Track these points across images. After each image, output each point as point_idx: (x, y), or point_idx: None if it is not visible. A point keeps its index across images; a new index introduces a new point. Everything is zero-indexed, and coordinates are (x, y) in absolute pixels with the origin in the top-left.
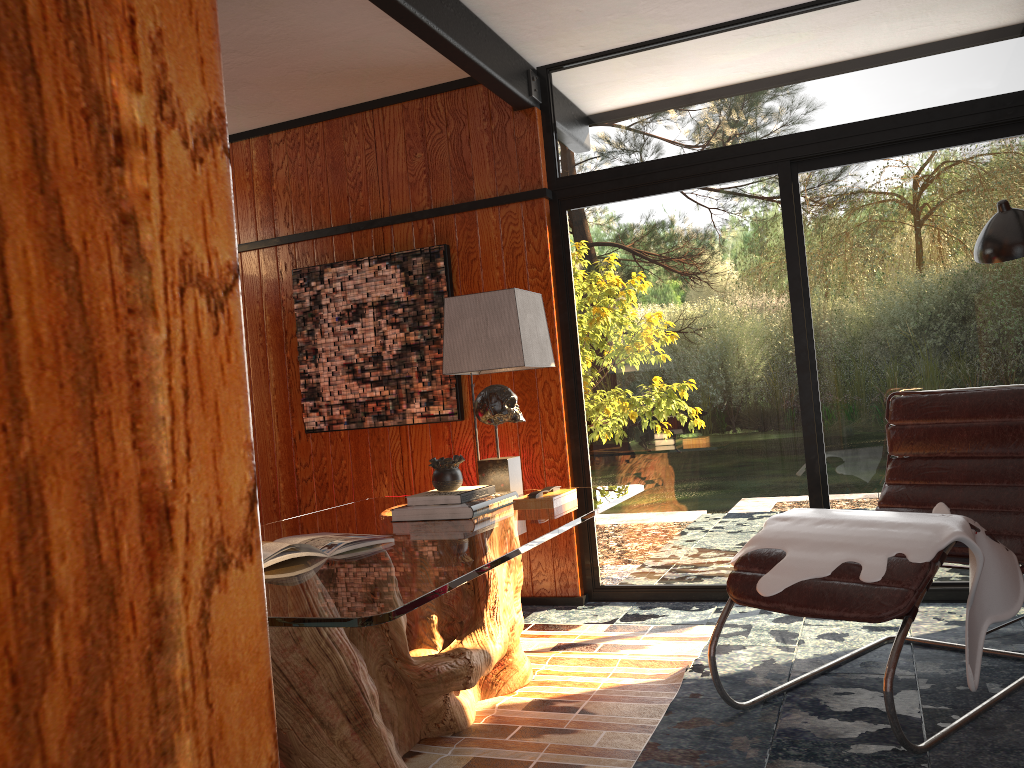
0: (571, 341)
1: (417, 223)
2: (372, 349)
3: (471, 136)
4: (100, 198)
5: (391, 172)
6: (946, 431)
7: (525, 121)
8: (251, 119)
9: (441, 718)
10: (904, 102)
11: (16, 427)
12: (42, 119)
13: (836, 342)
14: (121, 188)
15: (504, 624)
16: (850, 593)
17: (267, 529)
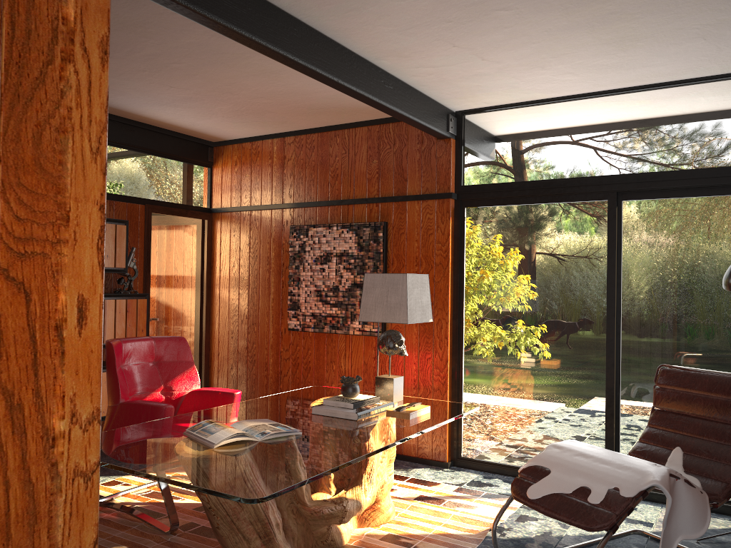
0: (459, 294)
1: (369, 205)
2: (333, 283)
3: (408, 153)
4: (44, 461)
5: (356, 170)
6: (690, 398)
7: (443, 147)
8: (274, 128)
9: (325, 538)
10: (700, 161)
11: (7, 543)
12: (26, 445)
13: (636, 319)
14: (52, 454)
15: (375, 484)
16: (578, 508)
17: (241, 406)
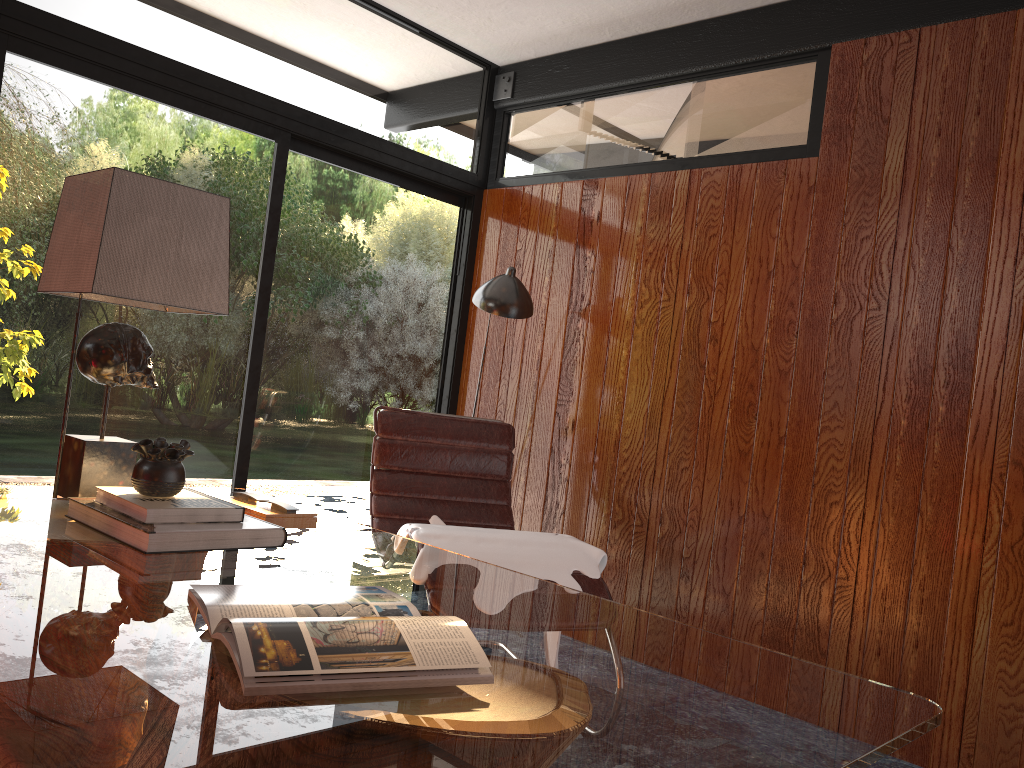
0: None
1: None
2: None
3: None
4: None
5: None
6: (432, 450)
7: None
8: None
9: None
10: (388, 131)
11: None
12: None
13: (284, 337)
14: None
15: None
16: None
17: None
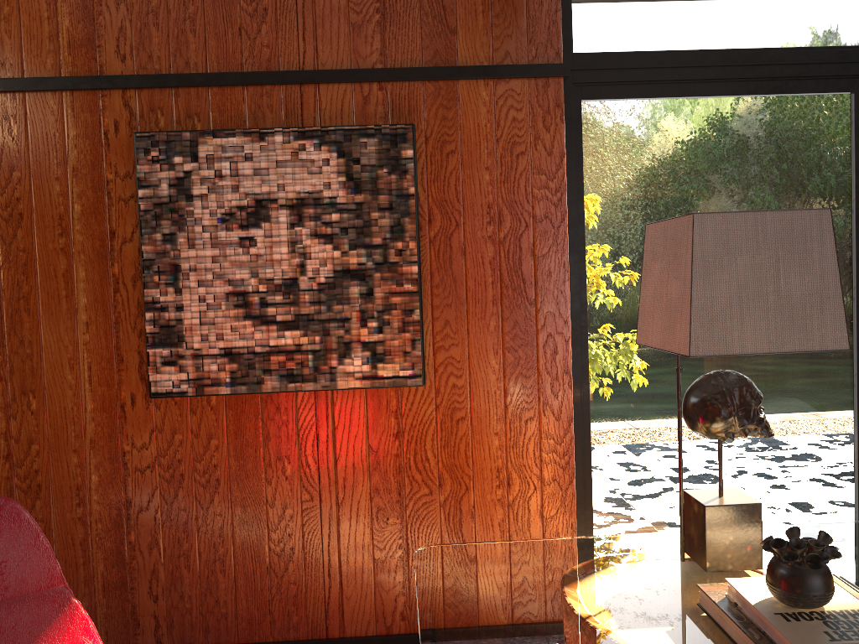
0: (578, 280)
1: (361, 87)
2: (281, 272)
3: None
4: None
5: (320, 2)
6: None
7: None
8: None
9: None
10: None
11: None
12: None
13: None
14: None
15: None
16: None
17: None
